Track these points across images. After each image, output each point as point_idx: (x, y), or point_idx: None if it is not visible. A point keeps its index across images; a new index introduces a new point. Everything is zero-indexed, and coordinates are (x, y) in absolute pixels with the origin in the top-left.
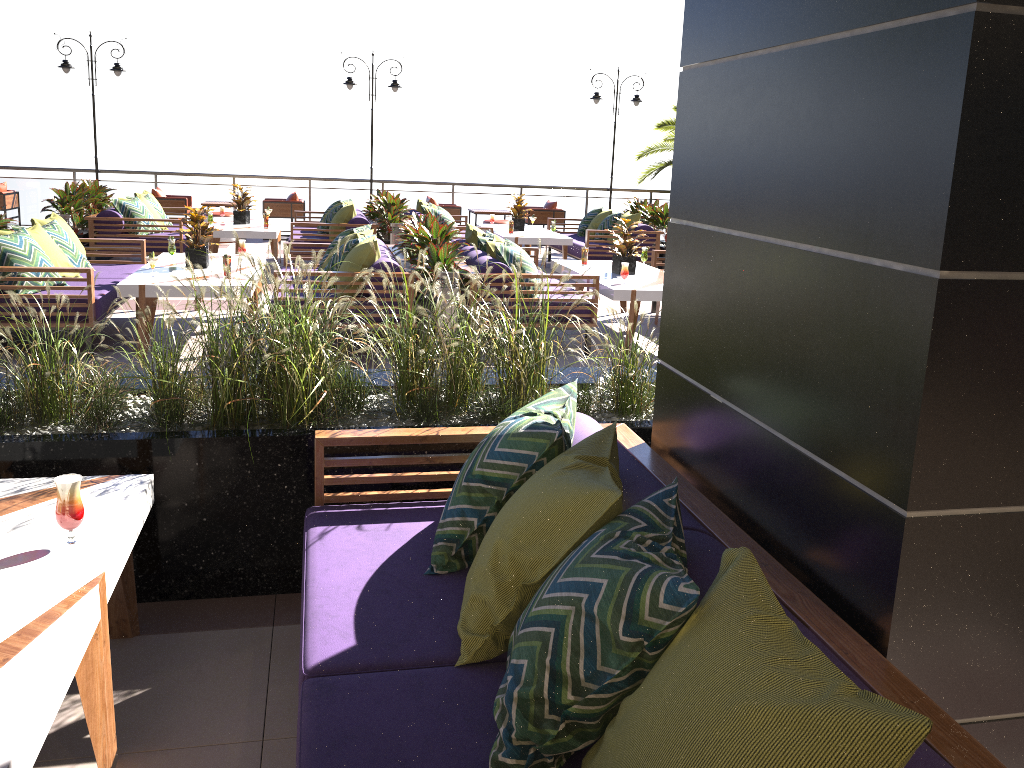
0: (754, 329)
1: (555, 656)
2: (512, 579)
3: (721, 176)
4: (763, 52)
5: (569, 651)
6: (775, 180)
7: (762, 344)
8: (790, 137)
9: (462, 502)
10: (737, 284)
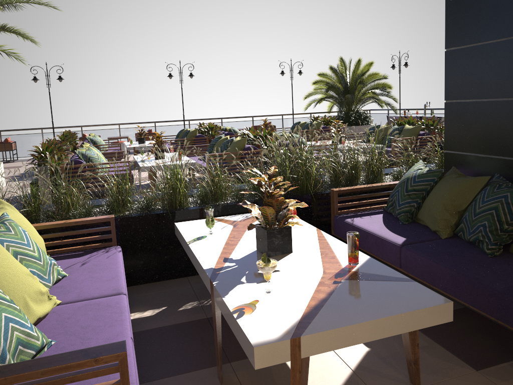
0: (500, 129)
1: (497, 217)
2: (453, 210)
3: (475, 83)
4: (492, 41)
5: (502, 214)
6: (505, 80)
7: (505, 132)
8: (511, 66)
9: (407, 199)
10: (489, 116)
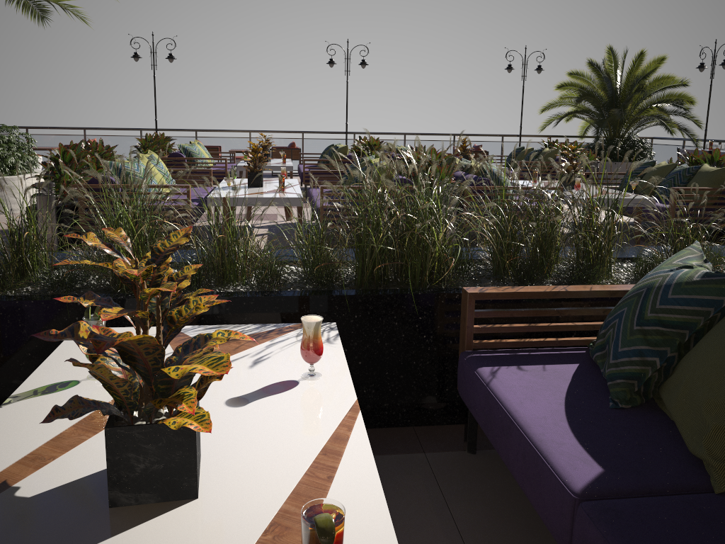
0: None
1: None
2: None
3: None
4: None
5: None
6: None
7: None
8: None
9: (639, 344)
10: None
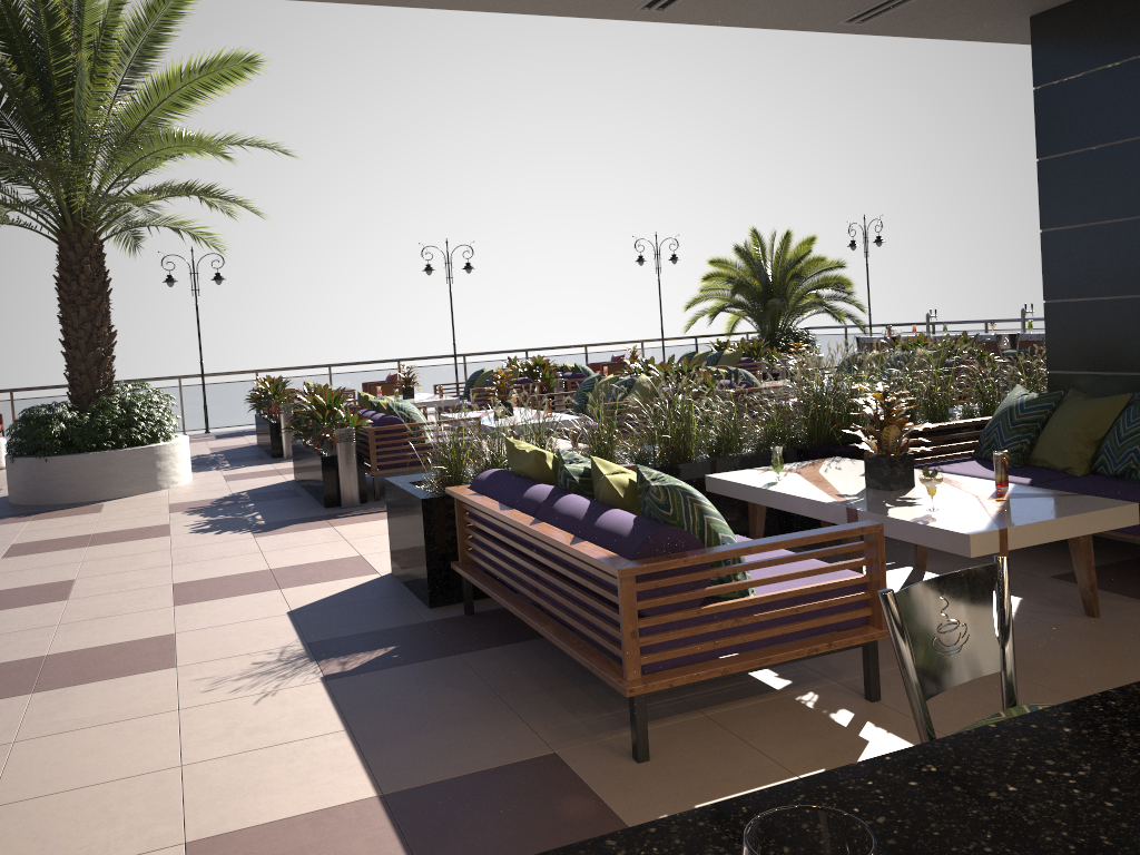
0: (1131, 335)
1: None
2: (1087, 440)
3: (1089, 275)
4: (1111, 221)
5: None
6: (1133, 271)
7: (1139, 340)
8: None
9: (1015, 434)
10: (1113, 319)
